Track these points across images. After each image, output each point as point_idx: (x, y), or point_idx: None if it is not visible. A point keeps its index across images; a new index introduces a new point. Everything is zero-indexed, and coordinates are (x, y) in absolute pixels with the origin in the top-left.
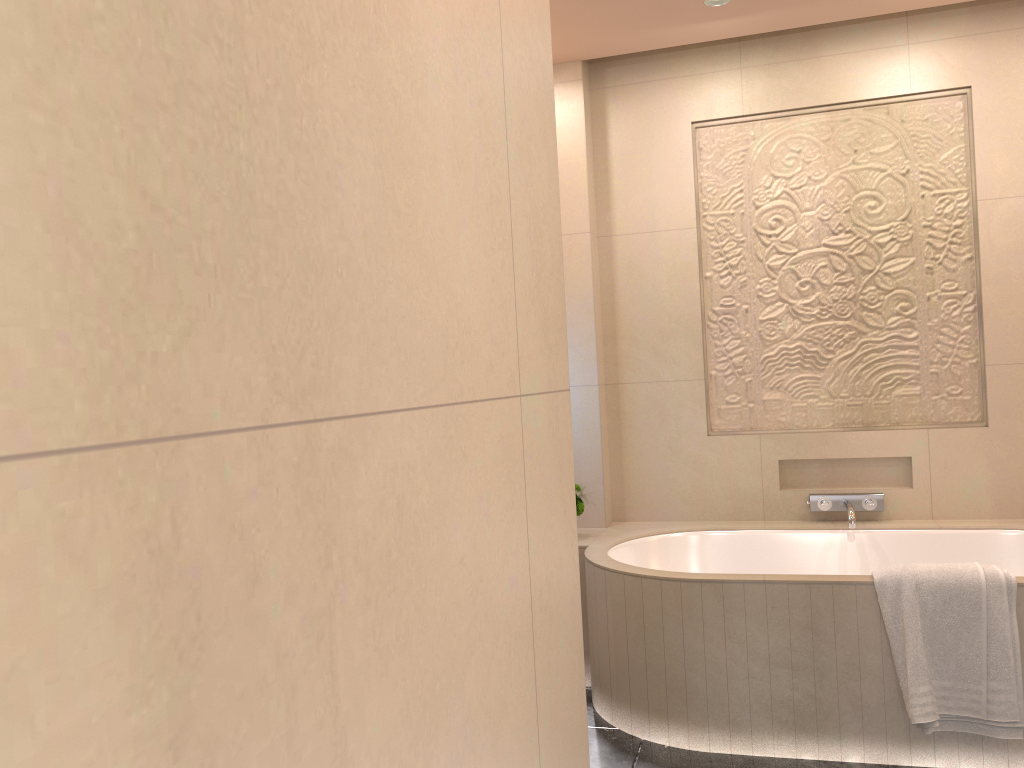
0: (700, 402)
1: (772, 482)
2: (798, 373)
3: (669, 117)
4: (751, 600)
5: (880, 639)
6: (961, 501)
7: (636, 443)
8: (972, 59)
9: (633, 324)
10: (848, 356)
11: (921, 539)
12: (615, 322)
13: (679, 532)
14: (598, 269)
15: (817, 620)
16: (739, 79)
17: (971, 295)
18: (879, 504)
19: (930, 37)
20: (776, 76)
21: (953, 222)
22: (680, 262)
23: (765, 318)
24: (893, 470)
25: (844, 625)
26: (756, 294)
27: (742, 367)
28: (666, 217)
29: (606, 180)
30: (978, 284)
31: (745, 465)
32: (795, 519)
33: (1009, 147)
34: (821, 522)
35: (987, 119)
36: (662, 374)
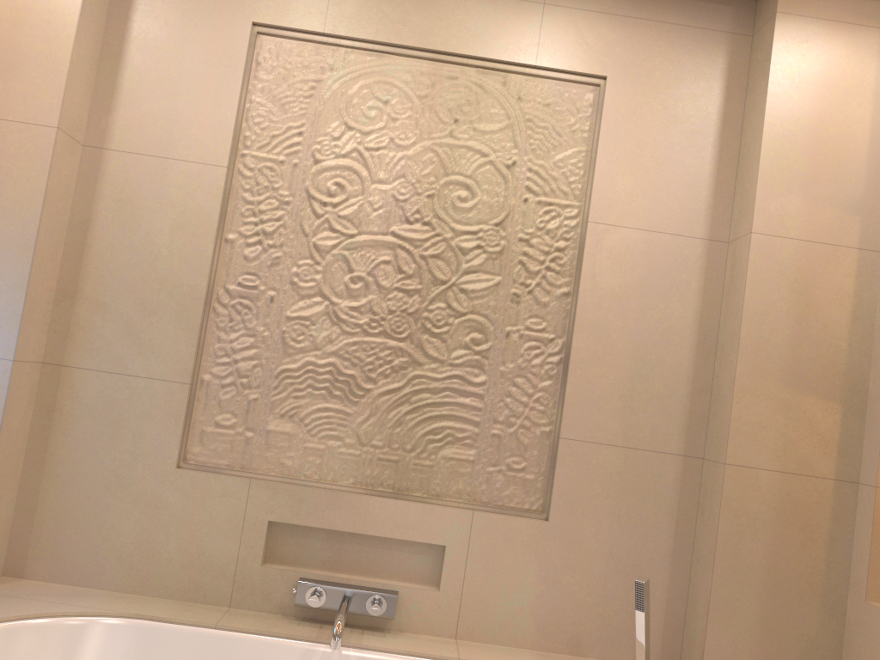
0: (177, 416)
1: (253, 552)
2: (323, 401)
3: (224, 7)
4: None
5: None
6: (497, 618)
7: (68, 460)
8: (614, 44)
9: (106, 283)
10: (393, 391)
11: None
12: (80, 274)
13: (80, 616)
14: (71, 191)
15: None
16: None
17: (560, 342)
18: (390, 608)
19: (571, 3)
20: None
21: (556, 243)
22: (194, 210)
23: (295, 315)
24: (420, 560)
25: None
26: (290, 279)
27: (249, 377)
28: (189, 142)
29: (115, 68)
30: (570, 329)
31: (220, 521)
32: (274, 612)
33: (636, 164)
34: (306, 624)
35: (618, 123)
36: (131, 365)
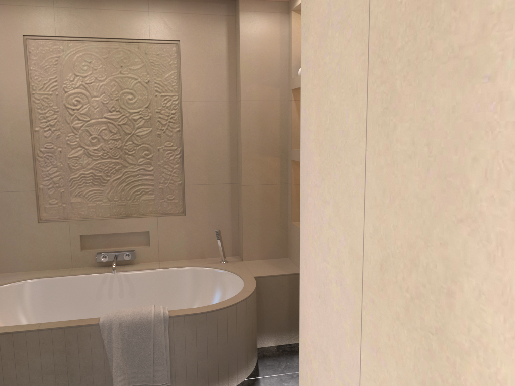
0: (33, 204)
1: (76, 247)
2: (91, 187)
3: (8, 29)
4: (30, 341)
5: (103, 352)
6: (173, 252)
7: None
8: (180, 26)
9: None
10: (118, 179)
11: (150, 275)
12: None
13: (17, 282)
14: None
15: (69, 347)
16: (53, 13)
17: (179, 149)
18: (132, 256)
19: (160, 10)
20: (75, 16)
21: (171, 111)
22: (18, 121)
23: (72, 156)
24: (141, 237)
25: (84, 347)
26: (66, 142)
27: (59, 183)
28: (8, 92)
29: None
30: (182, 144)
31: (61, 239)
32: (90, 266)
33: (197, 75)
34: (102, 268)
35: (187, 59)
36: (8, 187)
